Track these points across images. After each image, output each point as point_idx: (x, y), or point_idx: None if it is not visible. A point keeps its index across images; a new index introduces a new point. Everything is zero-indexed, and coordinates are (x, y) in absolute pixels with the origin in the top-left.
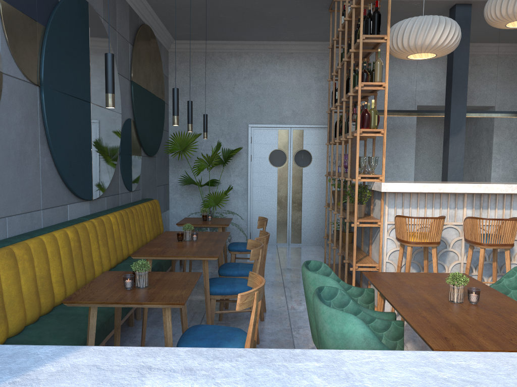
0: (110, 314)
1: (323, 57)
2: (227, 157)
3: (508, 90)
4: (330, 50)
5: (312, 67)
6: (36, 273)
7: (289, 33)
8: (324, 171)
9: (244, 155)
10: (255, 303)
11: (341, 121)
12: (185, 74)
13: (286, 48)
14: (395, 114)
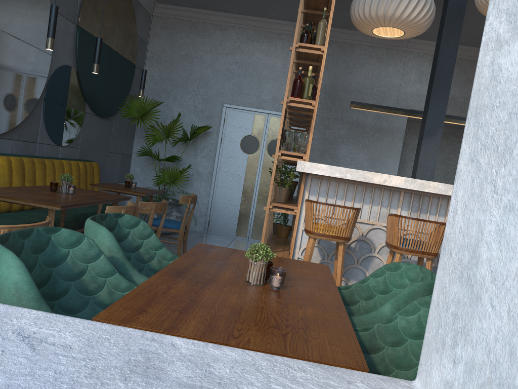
0: None
1: None
2: (192, 134)
3: None
4: None
5: None
6: None
7: (276, 8)
8: None
9: (215, 136)
10: None
11: None
12: (165, 42)
13: (274, 27)
14: (372, 108)
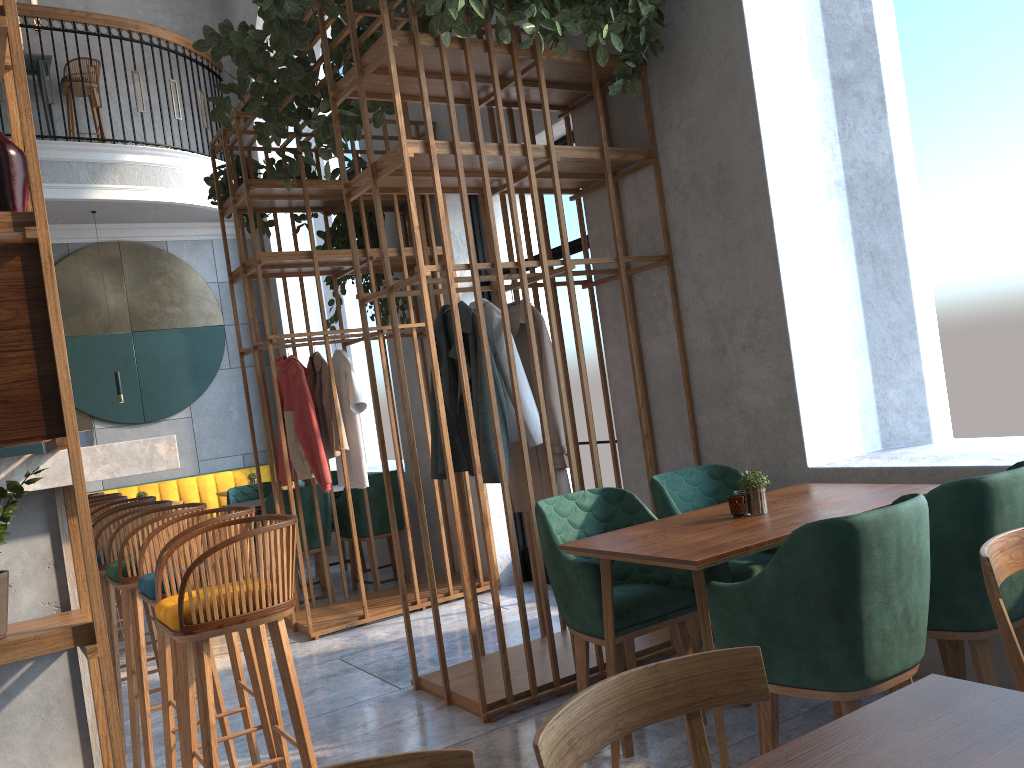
0: None
1: None
2: None
3: None
4: None
5: None
6: None
7: None
8: None
9: None
10: None
11: None
12: None
13: None
14: None
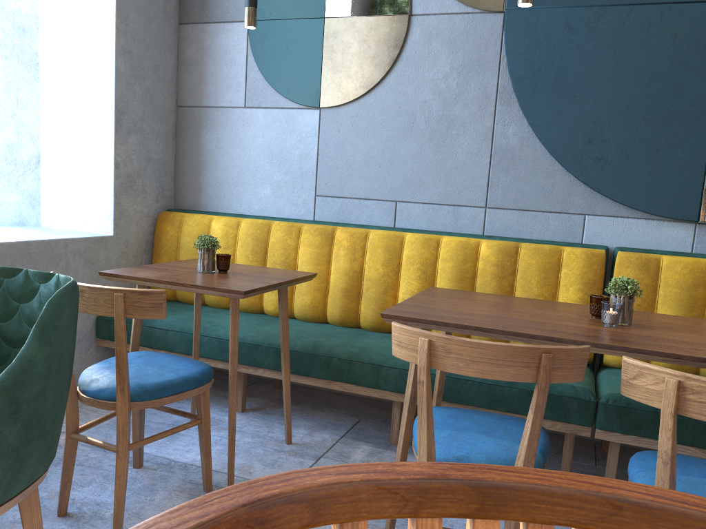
0: (366, 360)
1: None
2: None
3: None
4: None
5: None
6: (364, 271)
7: None
8: None
9: None
10: None
11: None
12: None
13: None
14: None
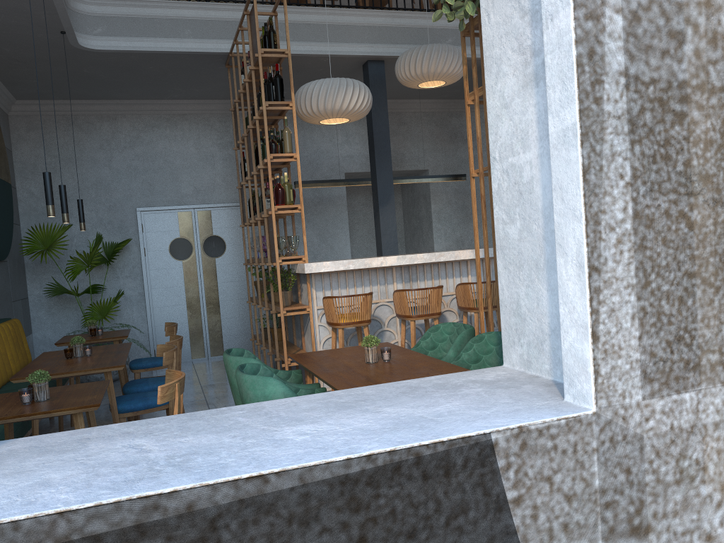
0: None
1: (226, 118)
2: (112, 253)
3: (440, 151)
4: (233, 113)
5: (213, 131)
6: None
7: (179, 90)
8: (243, 260)
9: (135, 249)
10: (177, 395)
11: (254, 197)
12: (37, 146)
13: (176, 108)
14: (318, 185)
